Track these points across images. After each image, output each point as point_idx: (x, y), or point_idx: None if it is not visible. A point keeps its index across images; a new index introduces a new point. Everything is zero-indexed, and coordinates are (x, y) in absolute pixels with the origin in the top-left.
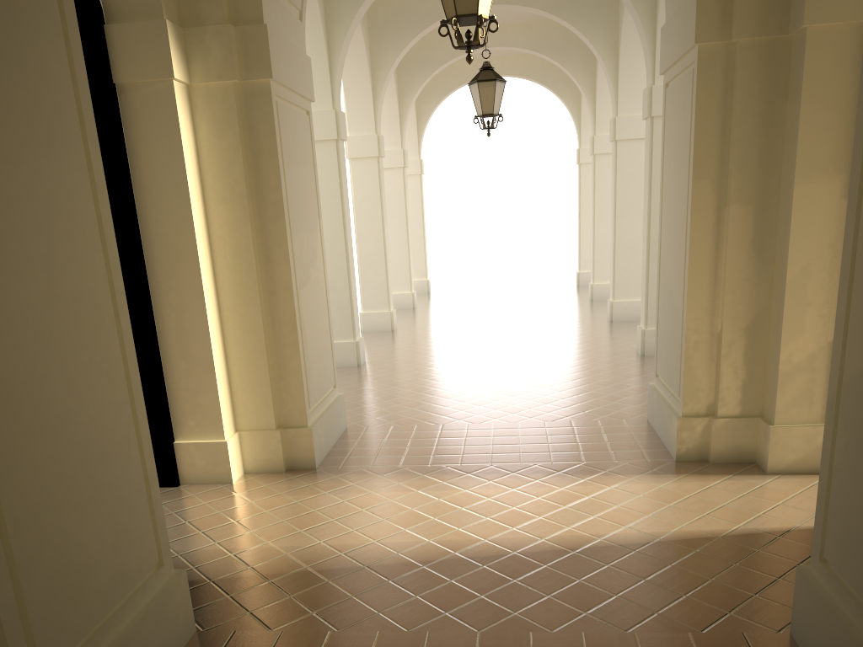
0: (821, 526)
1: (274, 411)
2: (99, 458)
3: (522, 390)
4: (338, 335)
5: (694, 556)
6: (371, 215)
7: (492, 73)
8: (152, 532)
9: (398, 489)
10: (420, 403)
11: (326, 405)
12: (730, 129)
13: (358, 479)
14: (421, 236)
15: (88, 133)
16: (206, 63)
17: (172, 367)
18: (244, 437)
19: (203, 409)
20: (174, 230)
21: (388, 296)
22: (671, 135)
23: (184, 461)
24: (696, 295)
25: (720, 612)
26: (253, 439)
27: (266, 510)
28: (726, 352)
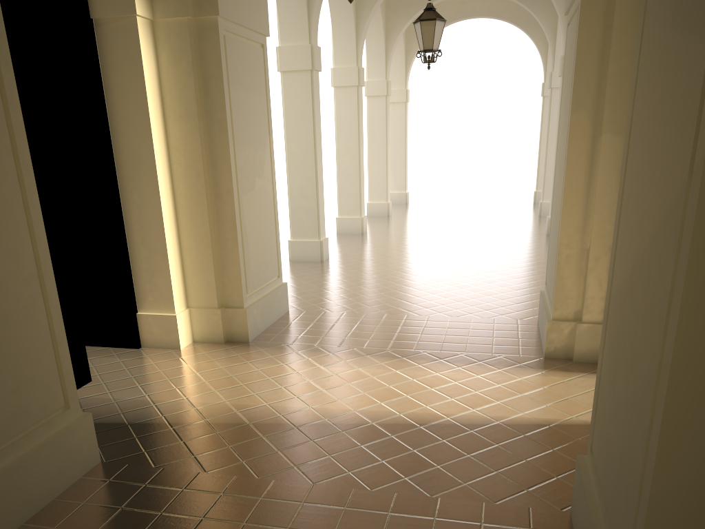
0: (593, 423)
1: (217, 293)
2: (1, 320)
3: (444, 289)
4: (306, 235)
5: (519, 439)
6: (349, 135)
7: (433, 13)
8: (59, 382)
9: (304, 364)
10: (355, 294)
11: (267, 291)
12: (607, 65)
13: (277, 353)
14: (403, 155)
15: (0, 57)
16: (166, 2)
17: (136, 253)
18: (193, 313)
19: (159, 288)
20: (137, 141)
21: (360, 204)
22: (566, 70)
23: (144, 328)
24: (570, 214)
25: (518, 488)
26: (200, 315)
27: (196, 372)
28: (593, 266)
